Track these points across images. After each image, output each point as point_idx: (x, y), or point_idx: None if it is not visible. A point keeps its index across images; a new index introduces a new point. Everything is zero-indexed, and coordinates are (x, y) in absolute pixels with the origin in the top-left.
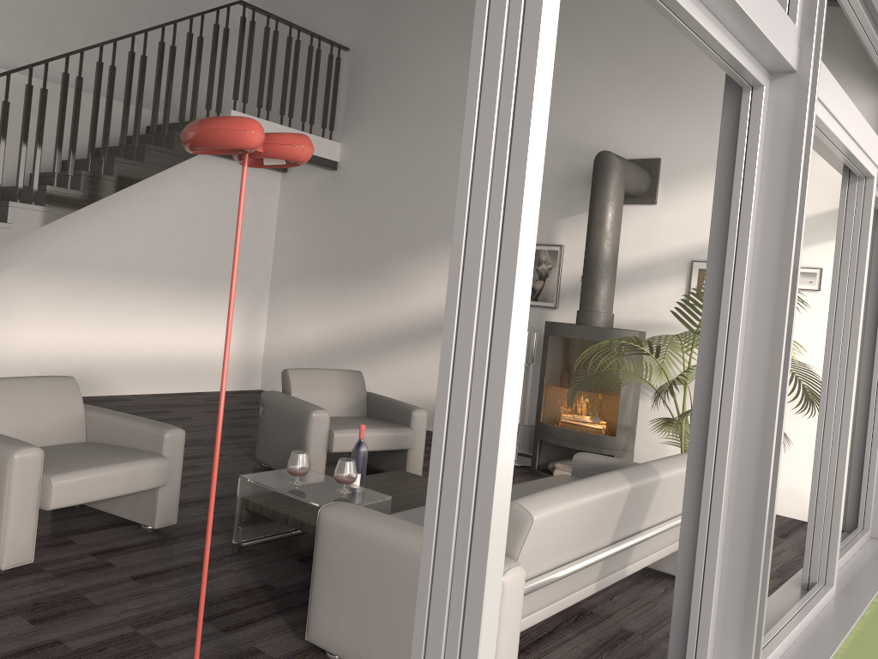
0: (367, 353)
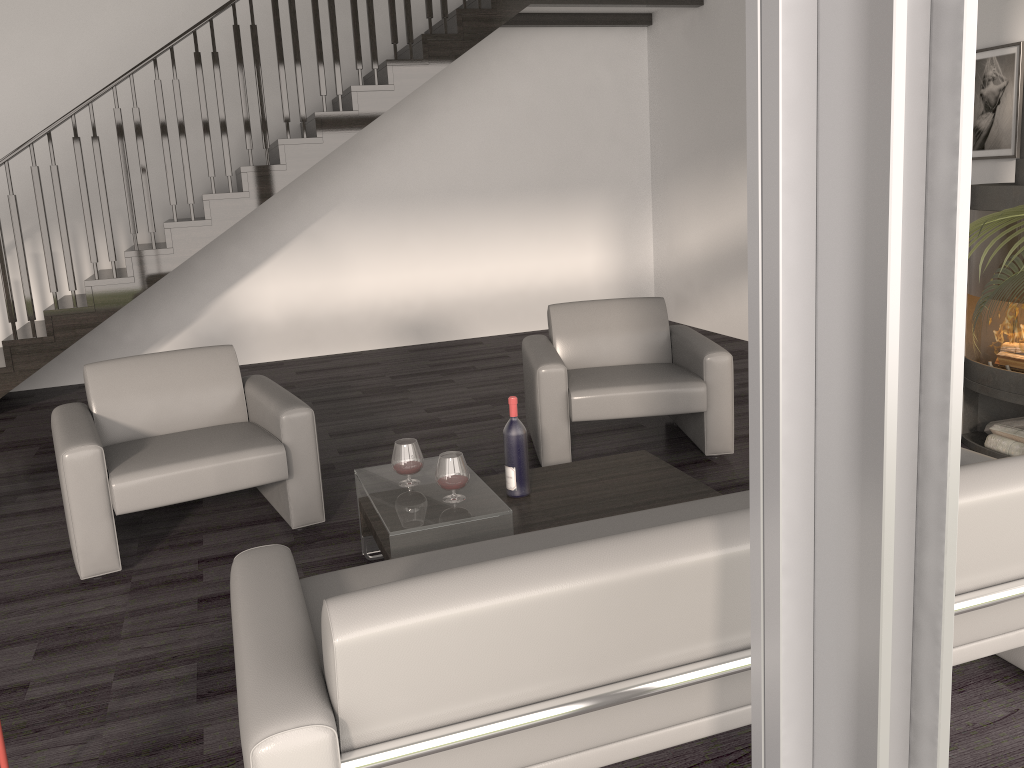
0: None
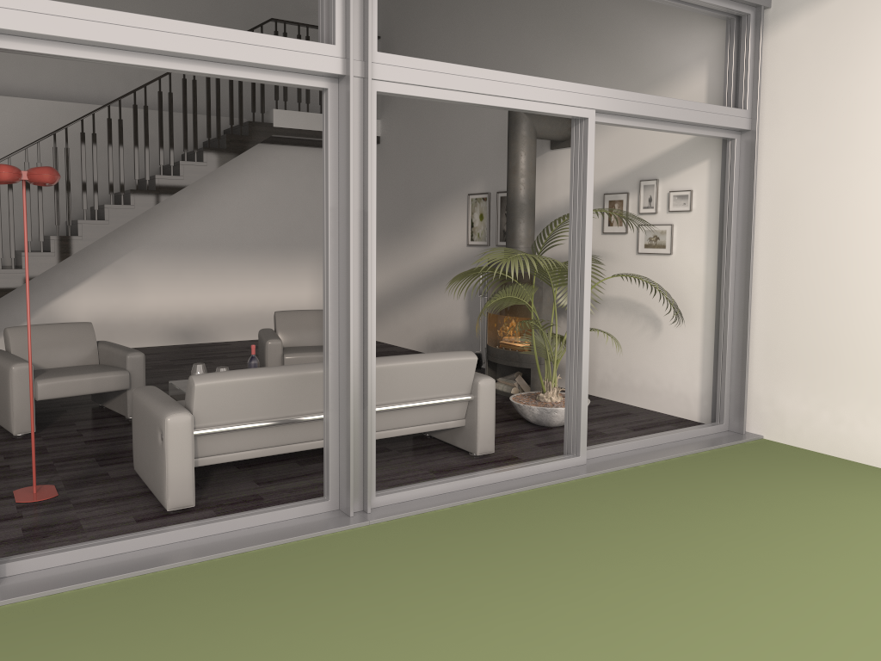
0: (407, 297)
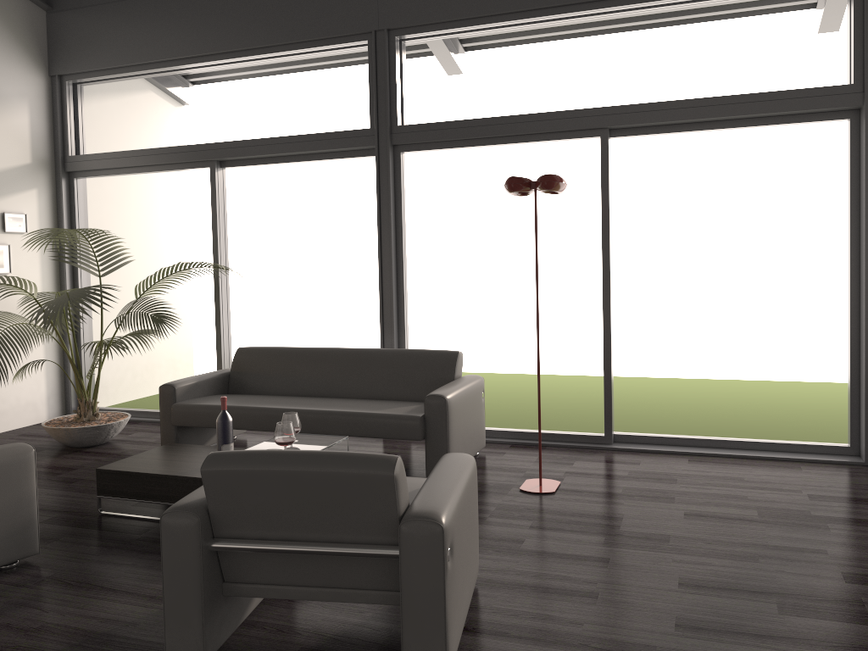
0: None
